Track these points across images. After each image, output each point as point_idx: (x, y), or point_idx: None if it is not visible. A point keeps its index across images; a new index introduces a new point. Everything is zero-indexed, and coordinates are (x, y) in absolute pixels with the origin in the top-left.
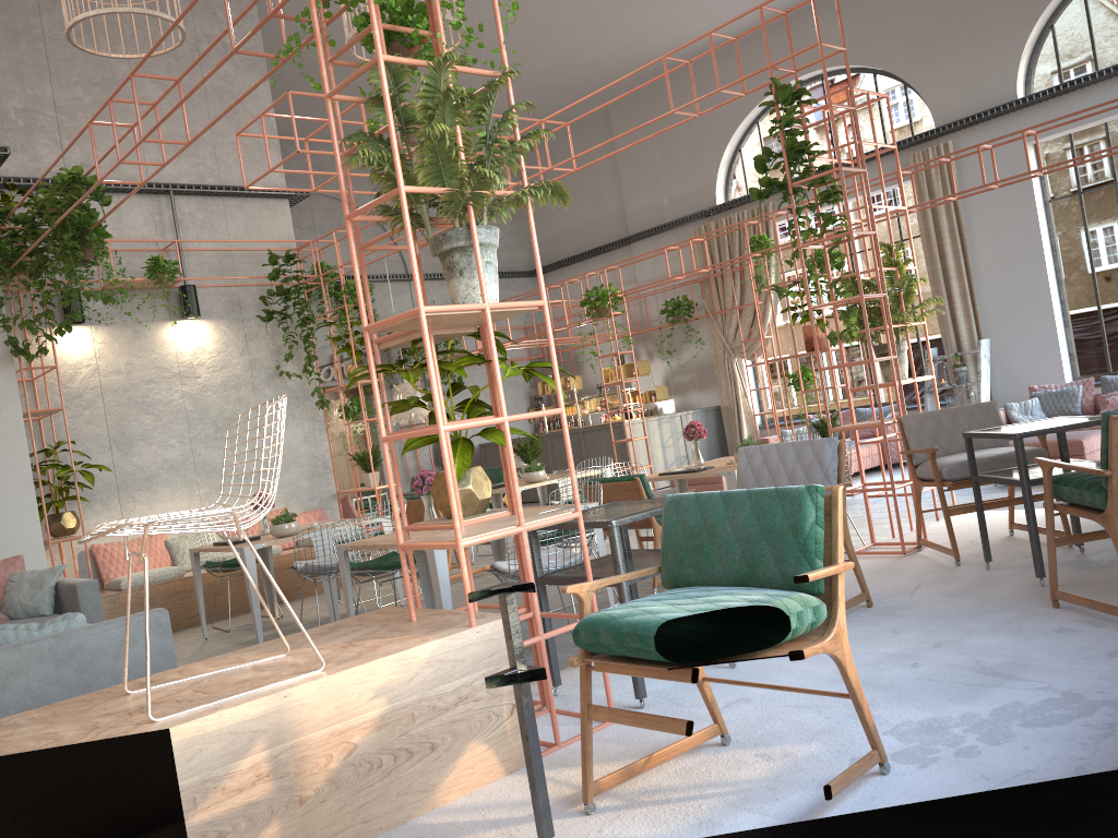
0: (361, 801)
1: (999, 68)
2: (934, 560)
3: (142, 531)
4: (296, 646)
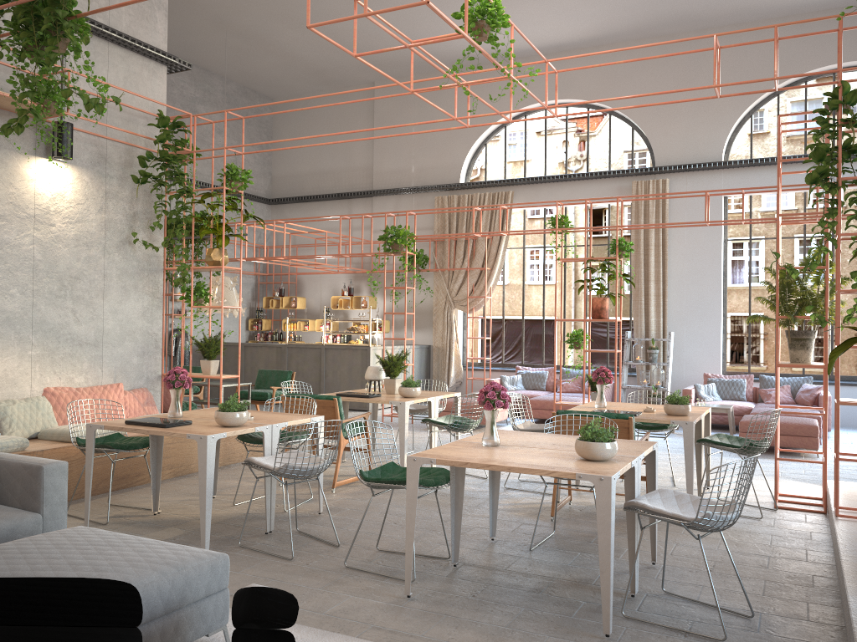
0: None
1: (712, 135)
2: None
3: None
4: None
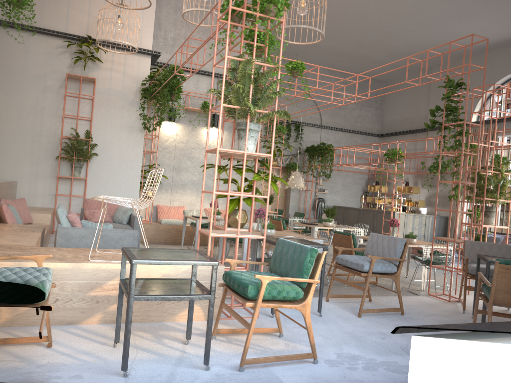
0: (147, 309)
1: None
2: (457, 308)
3: (103, 201)
4: None
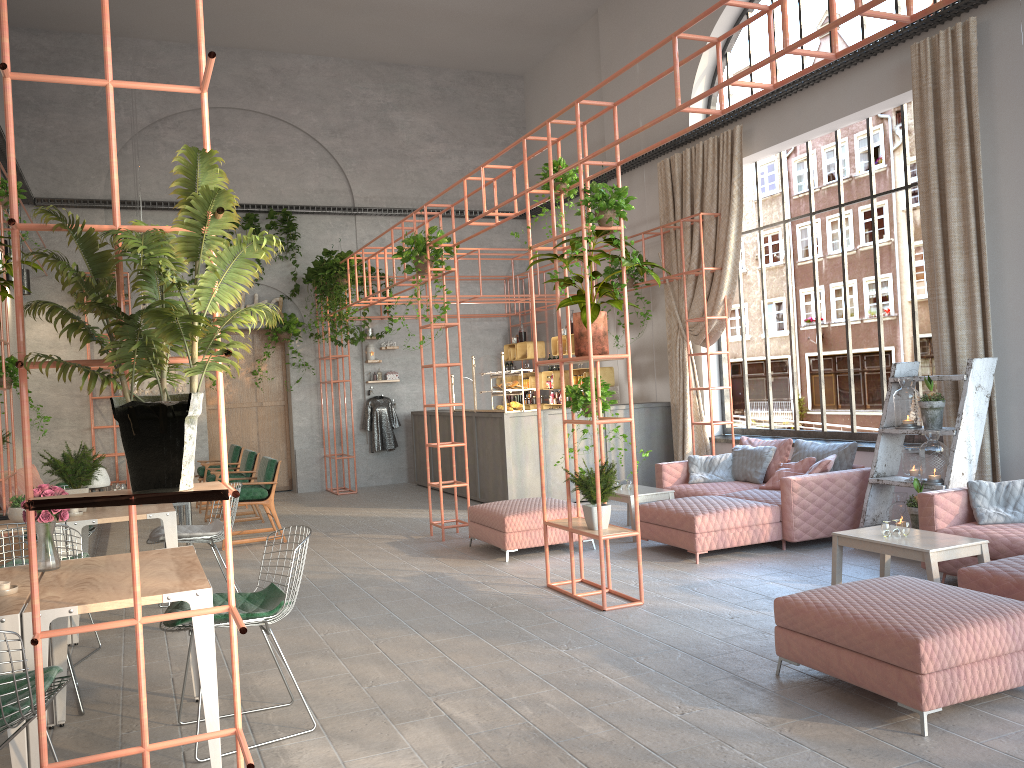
0: None
1: None
2: None
3: None
4: None
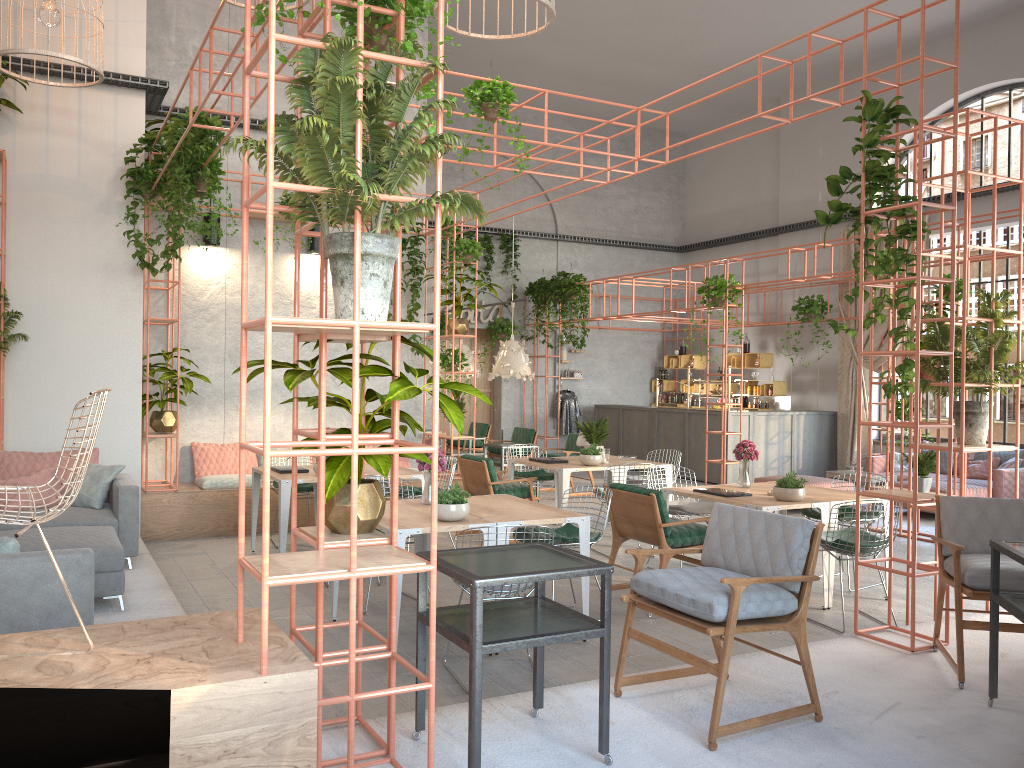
0: None
1: None
2: (939, 671)
3: None
4: (115, 641)
